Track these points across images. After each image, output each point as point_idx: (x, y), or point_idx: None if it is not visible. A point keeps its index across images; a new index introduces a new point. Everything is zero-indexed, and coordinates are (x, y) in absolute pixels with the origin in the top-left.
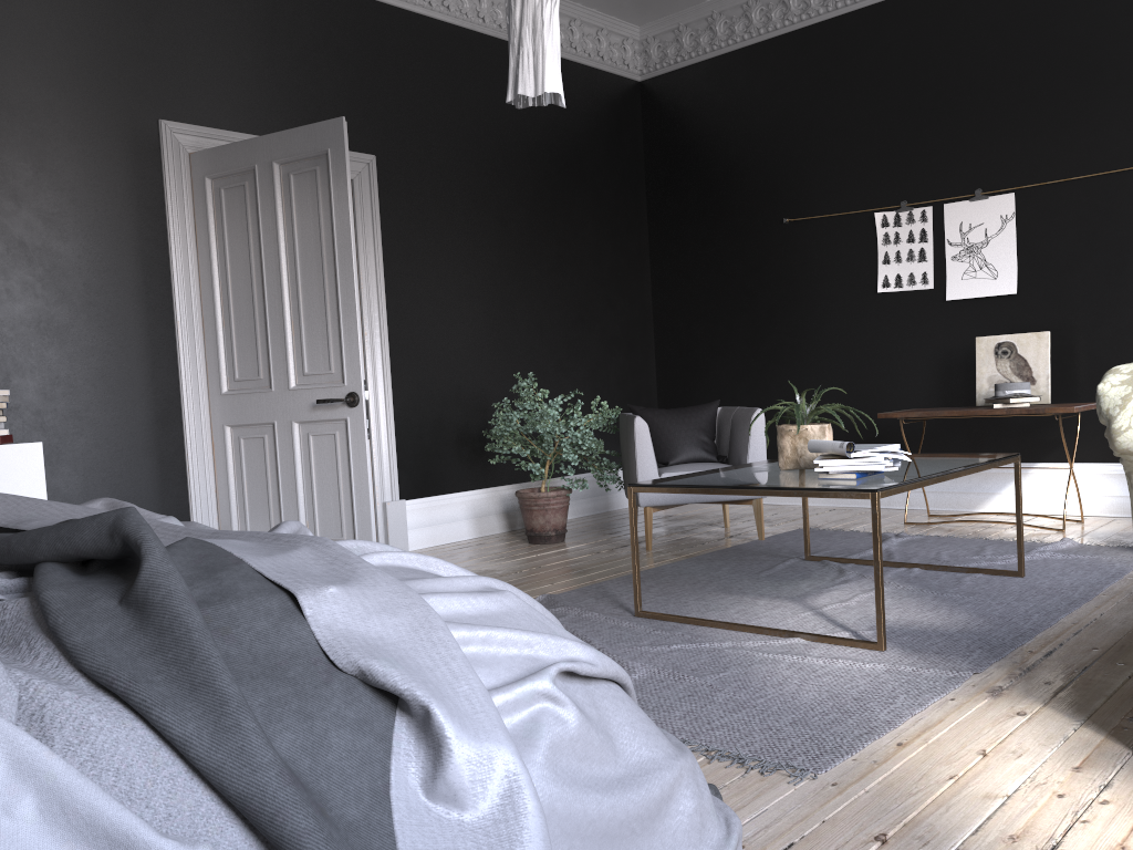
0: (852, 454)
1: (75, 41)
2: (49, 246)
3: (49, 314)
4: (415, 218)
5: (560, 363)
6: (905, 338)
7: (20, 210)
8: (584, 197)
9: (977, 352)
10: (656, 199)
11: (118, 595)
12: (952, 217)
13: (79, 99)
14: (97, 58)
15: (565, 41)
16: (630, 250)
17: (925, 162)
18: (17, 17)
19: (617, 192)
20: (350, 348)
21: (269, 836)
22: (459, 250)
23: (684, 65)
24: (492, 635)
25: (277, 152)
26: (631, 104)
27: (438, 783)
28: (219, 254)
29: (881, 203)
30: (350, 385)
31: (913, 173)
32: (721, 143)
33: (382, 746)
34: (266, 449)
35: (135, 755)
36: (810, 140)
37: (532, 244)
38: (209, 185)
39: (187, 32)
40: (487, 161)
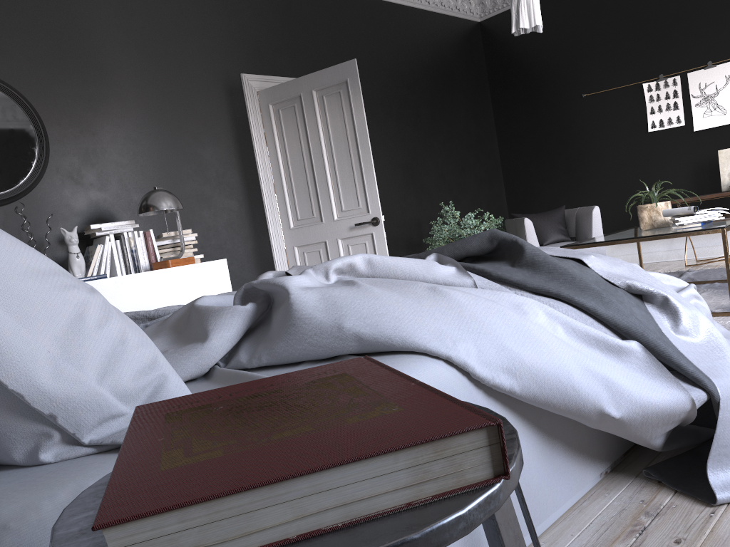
0: (696, 212)
1: (196, 33)
2: (196, 152)
3: (201, 191)
4: (372, 117)
5: (455, 197)
6: (668, 157)
7: (181, 133)
8: (457, 96)
9: (719, 159)
10: (497, 93)
11: (508, 265)
12: (693, 80)
13: (201, 66)
14: (207, 41)
15: (438, 2)
16: (484, 125)
17: (673, 49)
18: (167, 23)
19: (474, 90)
20: (371, 192)
21: (641, 342)
22: (396, 134)
23: (508, 9)
24: (655, 275)
25: (314, 84)
26: (476, 36)
27: (679, 327)
28: (281, 148)
29: (646, 77)
30: (373, 213)
31: (665, 56)
32: (537, 53)
33: (648, 315)
34: (321, 257)
35: (575, 315)
36: (595, 44)
37: (433, 126)
38: (271, 108)
39: (248, 21)
40: (405, 79)
